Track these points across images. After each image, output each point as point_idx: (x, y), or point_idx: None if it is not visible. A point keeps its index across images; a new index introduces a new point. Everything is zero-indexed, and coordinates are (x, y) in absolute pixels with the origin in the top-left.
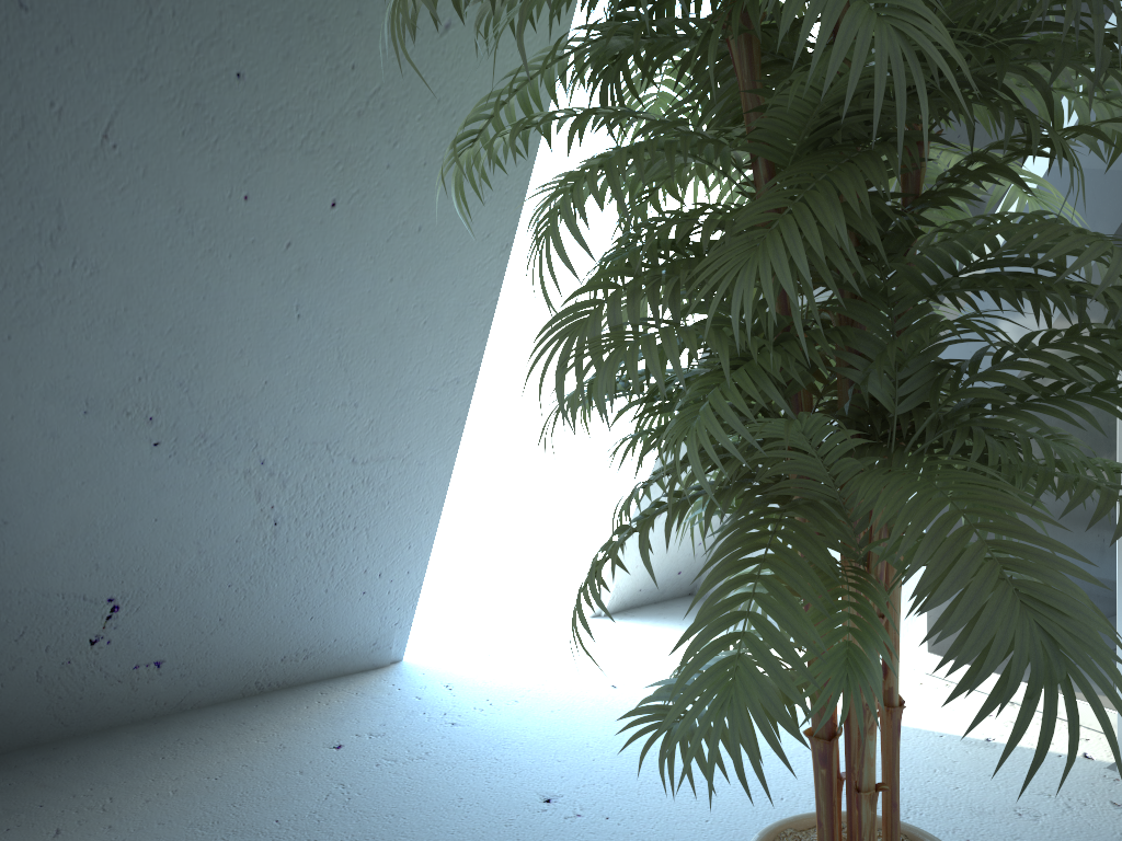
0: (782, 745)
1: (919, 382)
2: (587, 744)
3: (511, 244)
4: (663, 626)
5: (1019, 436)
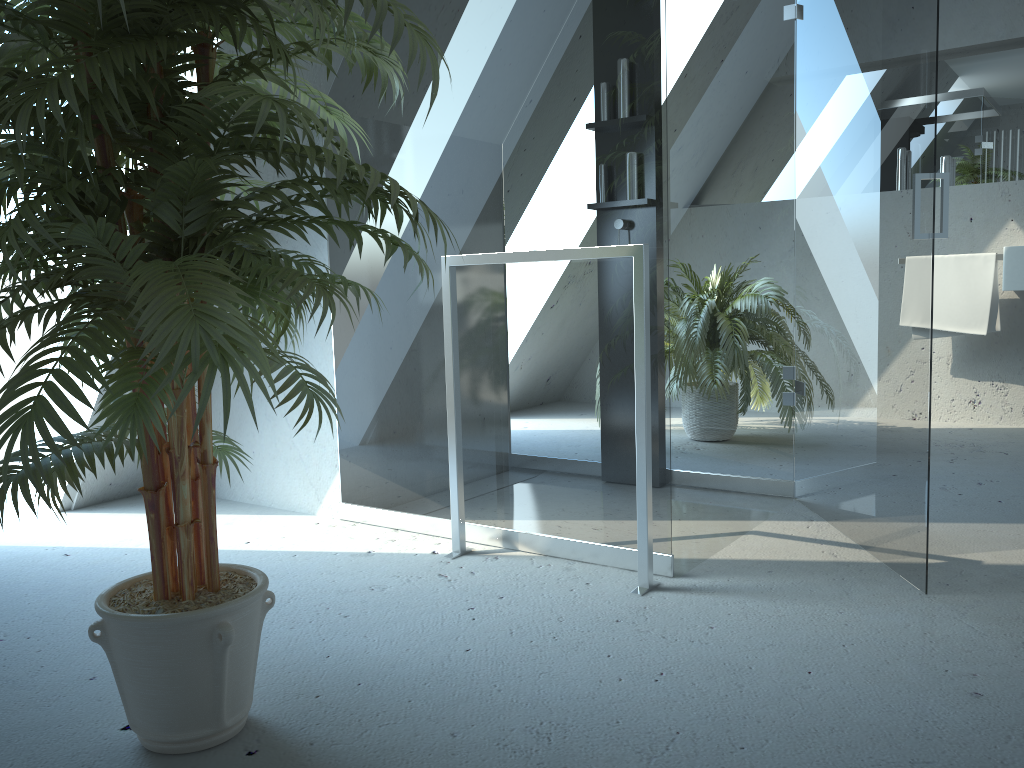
0: None
1: (200, 214)
2: (27, 594)
3: None
4: (129, 511)
5: (273, 254)
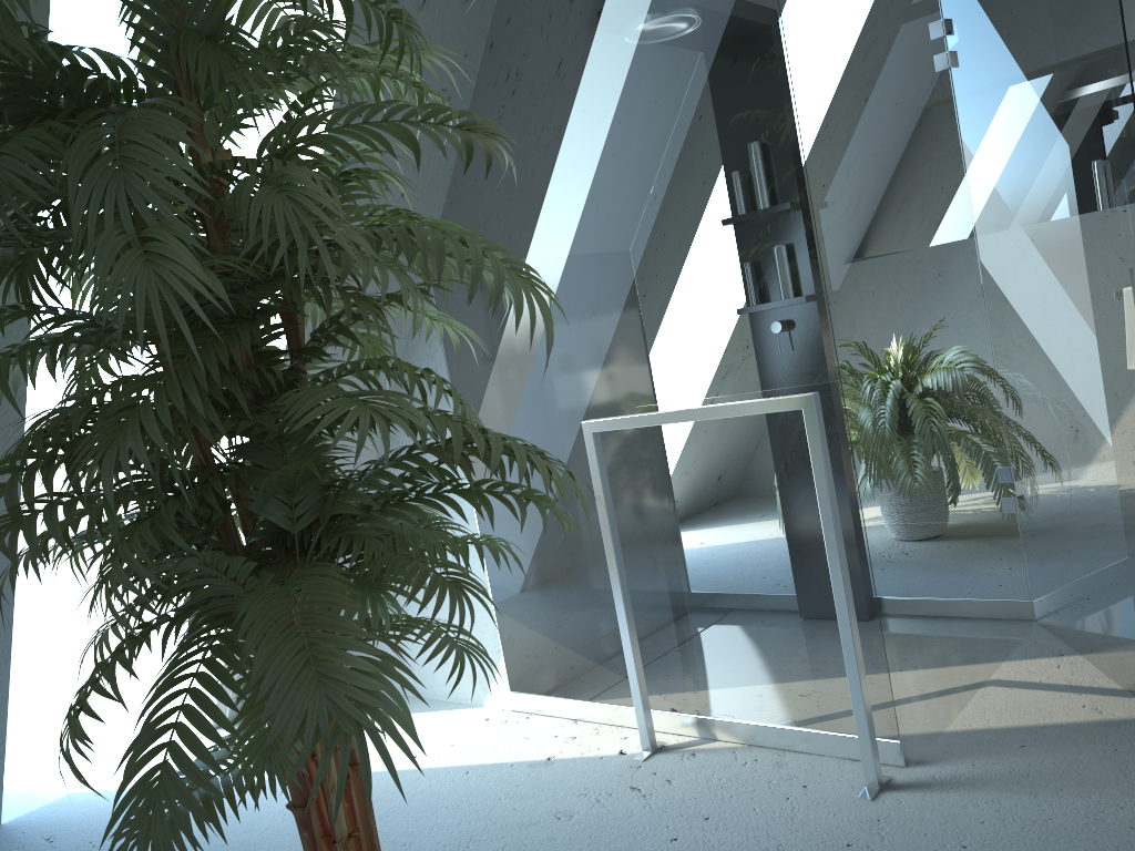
0: (375, 810)
1: (311, 503)
2: None
3: (24, 395)
4: None
5: (396, 531)
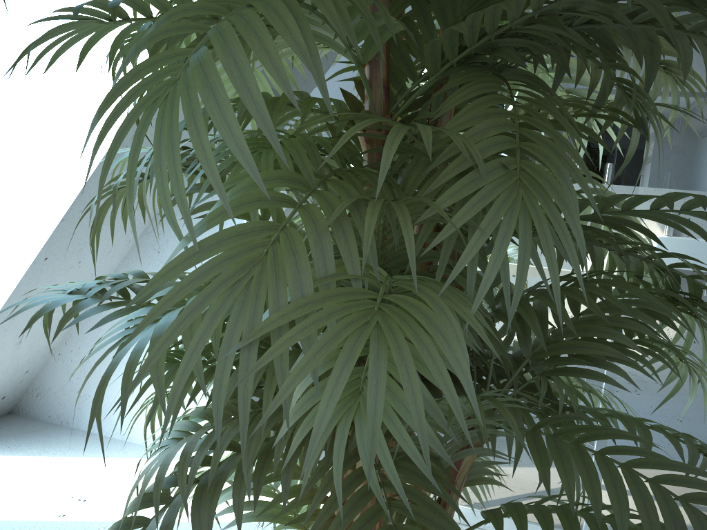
0: None
1: None
2: None
3: None
4: None
5: None
